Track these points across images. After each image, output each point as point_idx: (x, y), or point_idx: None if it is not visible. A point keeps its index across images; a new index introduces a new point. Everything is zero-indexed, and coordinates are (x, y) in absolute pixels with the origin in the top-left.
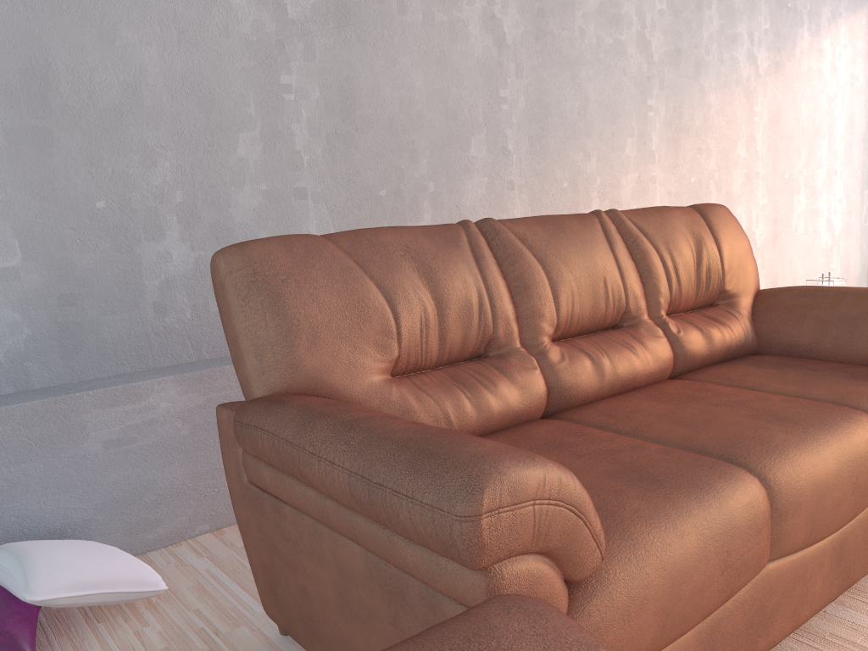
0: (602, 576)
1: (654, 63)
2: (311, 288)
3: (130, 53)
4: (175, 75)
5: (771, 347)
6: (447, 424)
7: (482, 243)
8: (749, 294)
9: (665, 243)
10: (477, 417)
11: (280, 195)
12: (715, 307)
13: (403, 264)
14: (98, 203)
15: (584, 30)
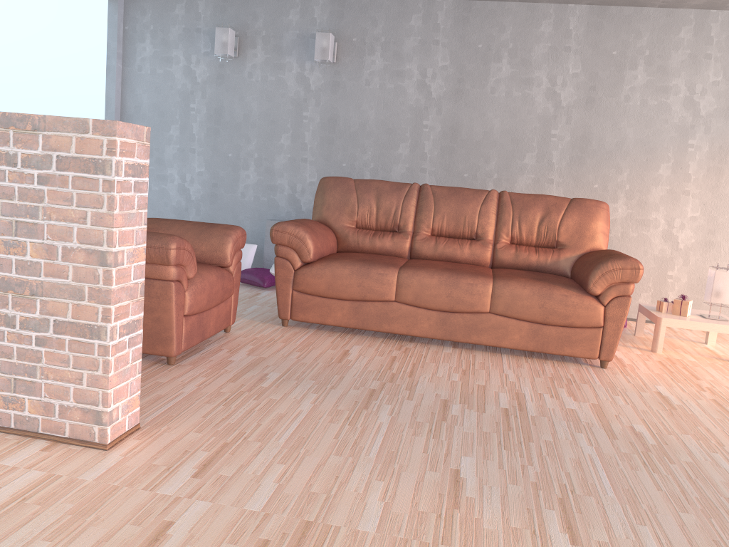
0: (313, 265)
1: (701, 116)
2: (334, 192)
3: (364, 112)
4: (379, 120)
5: (571, 274)
6: (357, 243)
7: (412, 191)
8: (579, 247)
9: (520, 210)
10: (369, 245)
11: (414, 170)
12: (552, 248)
13: (371, 192)
14: (343, 164)
15: (629, 96)
